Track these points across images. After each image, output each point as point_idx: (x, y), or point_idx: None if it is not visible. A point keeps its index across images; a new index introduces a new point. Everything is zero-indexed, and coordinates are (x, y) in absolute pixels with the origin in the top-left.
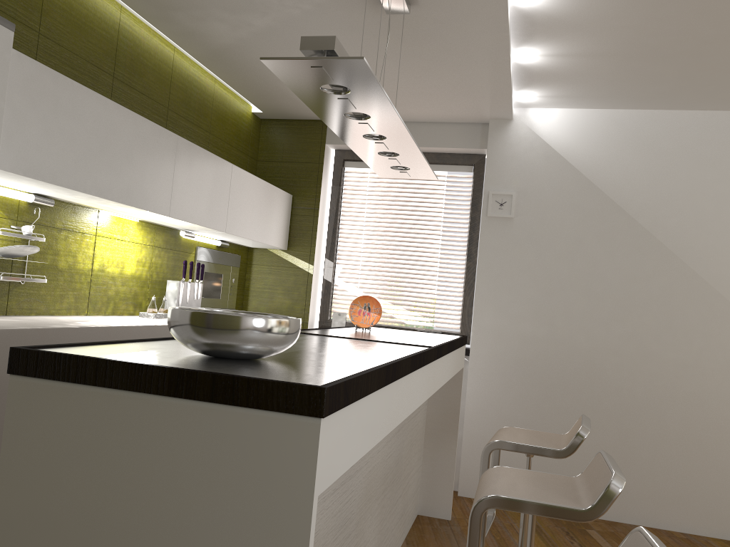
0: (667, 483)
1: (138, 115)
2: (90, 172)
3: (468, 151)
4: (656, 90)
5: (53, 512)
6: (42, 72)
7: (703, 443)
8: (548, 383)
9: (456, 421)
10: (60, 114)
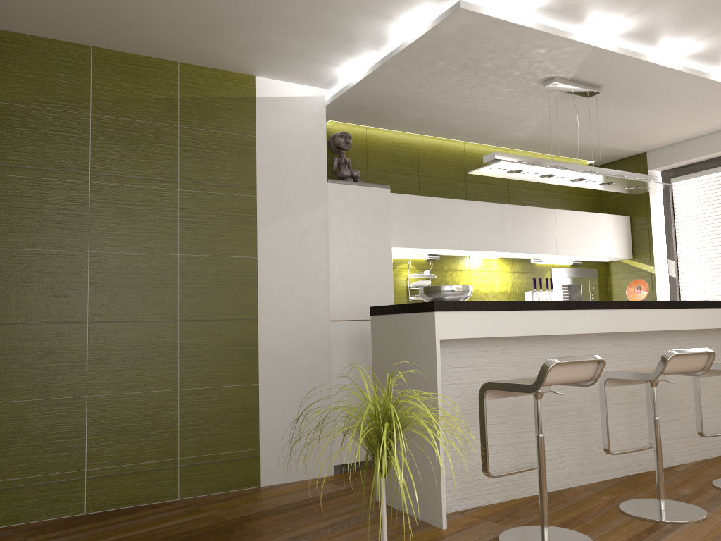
0: None
1: (470, 201)
2: (445, 238)
3: None
4: None
5: (383, 357)
6: (411, 198)
7: None
8: None
9: None
10: (423, 214)
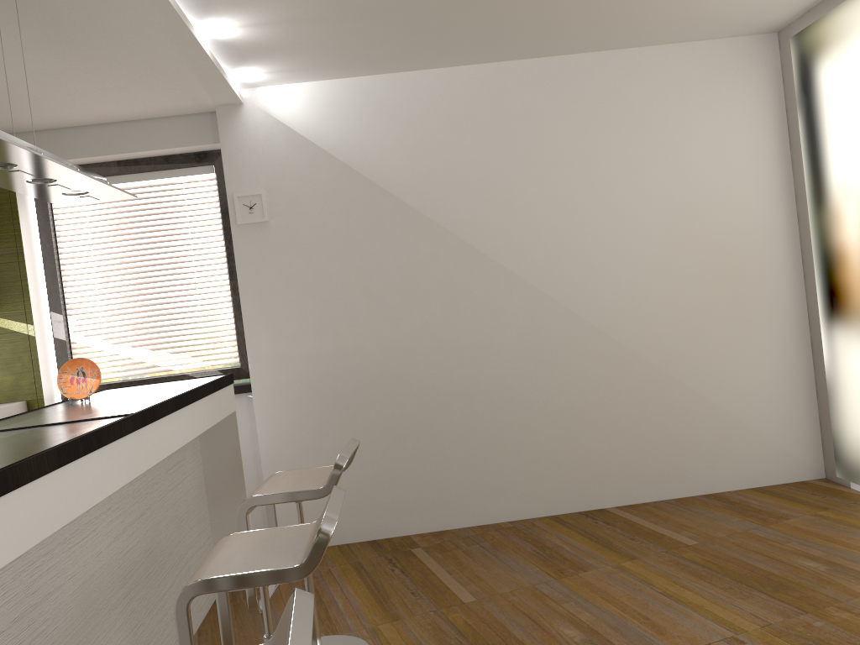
0: (487, 475)
1: None
2: None
3: (201, 148)
4: (388, 52)
5: None
6: None
7: (513, 424)
8: (346, 401)
9: (241, 474)
10: None
